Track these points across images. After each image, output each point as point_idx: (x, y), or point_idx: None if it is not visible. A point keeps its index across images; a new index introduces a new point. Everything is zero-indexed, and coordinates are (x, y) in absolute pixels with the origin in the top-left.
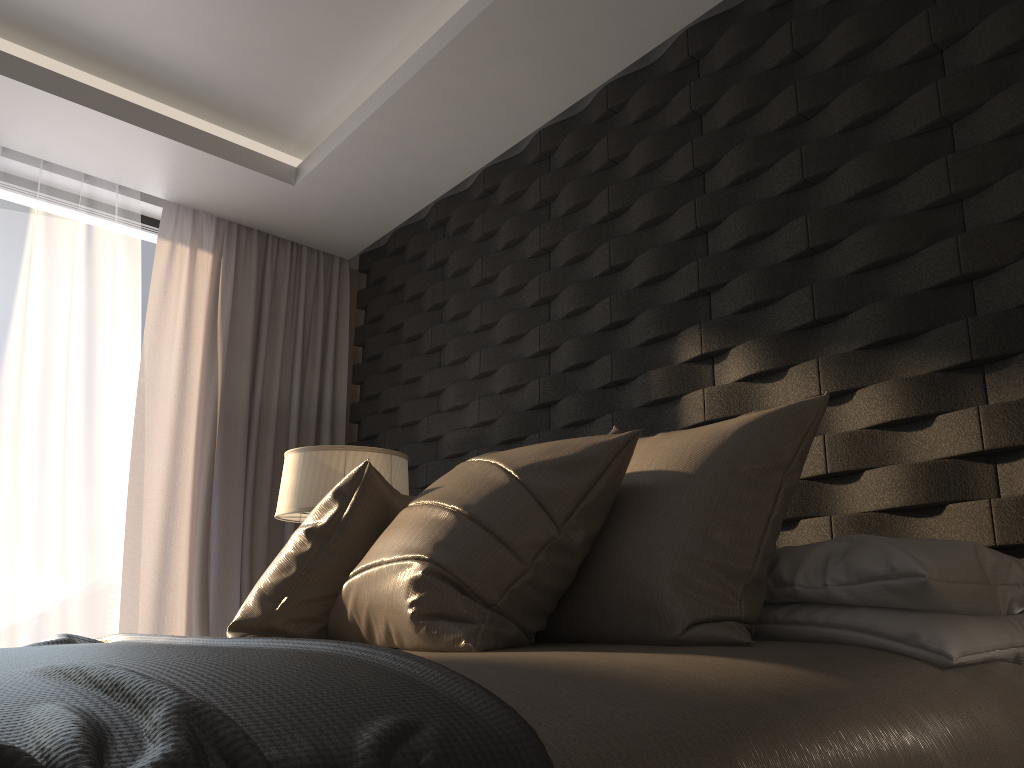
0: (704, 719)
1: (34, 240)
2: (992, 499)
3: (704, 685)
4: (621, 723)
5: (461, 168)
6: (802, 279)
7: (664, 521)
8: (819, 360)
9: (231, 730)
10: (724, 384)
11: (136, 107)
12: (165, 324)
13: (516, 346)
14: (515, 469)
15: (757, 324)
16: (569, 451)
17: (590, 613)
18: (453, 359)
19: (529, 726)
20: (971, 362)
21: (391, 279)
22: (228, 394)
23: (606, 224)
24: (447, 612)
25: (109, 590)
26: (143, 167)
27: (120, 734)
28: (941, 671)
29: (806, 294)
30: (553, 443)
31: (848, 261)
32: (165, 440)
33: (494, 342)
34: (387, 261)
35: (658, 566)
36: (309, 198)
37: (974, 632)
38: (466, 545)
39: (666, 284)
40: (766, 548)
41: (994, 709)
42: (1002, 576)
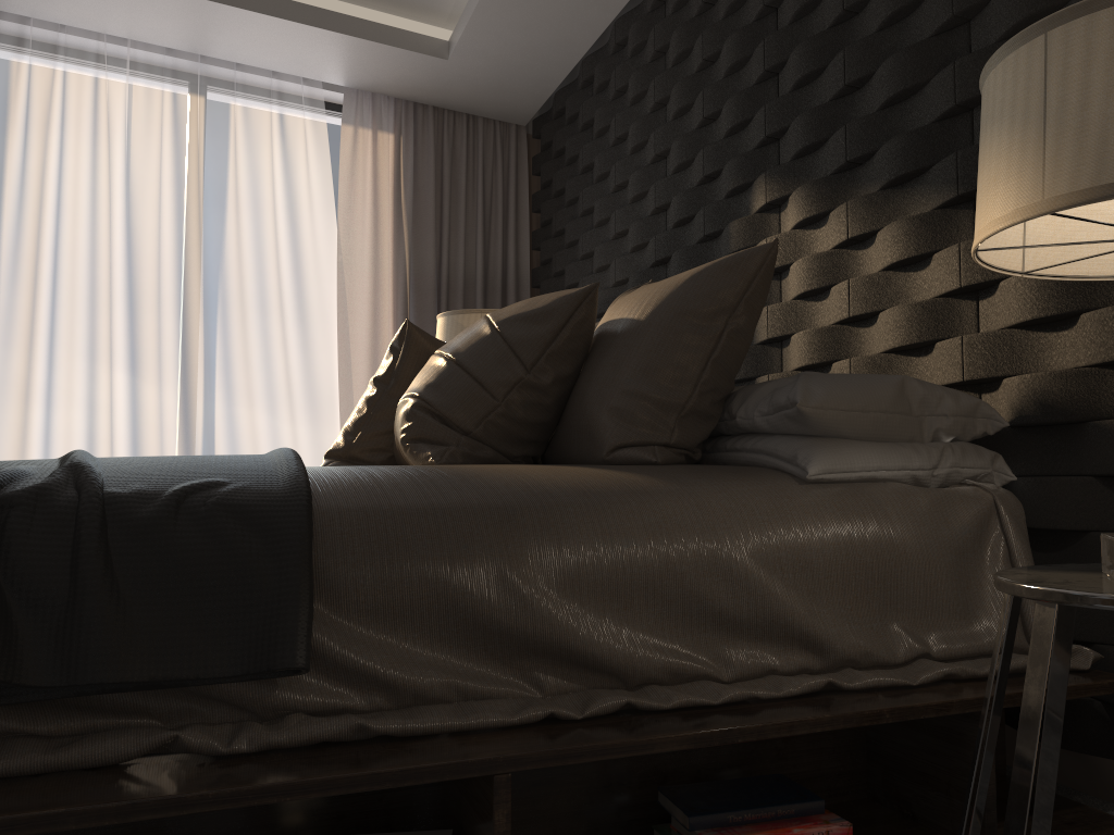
0: (486, 500)
1: (237, 138)
2: (964, 336)
3: (526, 481)
4: (409, 497)
5: (593, 23)
6: (844, 119)
7: (613, 362)
8: (848, 203)
9: (86, 475)
10: (782, 233)
11: (293, 3)
12: (355, 205)
13: (642, 205)
14: (497, 322)
15: (810, 169)
16: (540, 304)
17: (565, 442)
18: (597, 221)
19: (305, 489)
20: (959, 197)
21: (554, 144)
22: (417, 266)
23: (704, 72)
24: (428, 437)
25: (331, 440)
26: (315, 59)
27: (35, 477)
28: (798, 485)
29: (841, 135)
30: (533, 298)
31: (876, 97)
32: (365, 311)
33: (627, 202)
34: (552, 125)
35: (601, 400)
36: (465, 70)
37: (852, 454)
38: (448, 385)
39: (746, 132)
40: (705, 384)
41: (824, 515)
42: (930, 408)
